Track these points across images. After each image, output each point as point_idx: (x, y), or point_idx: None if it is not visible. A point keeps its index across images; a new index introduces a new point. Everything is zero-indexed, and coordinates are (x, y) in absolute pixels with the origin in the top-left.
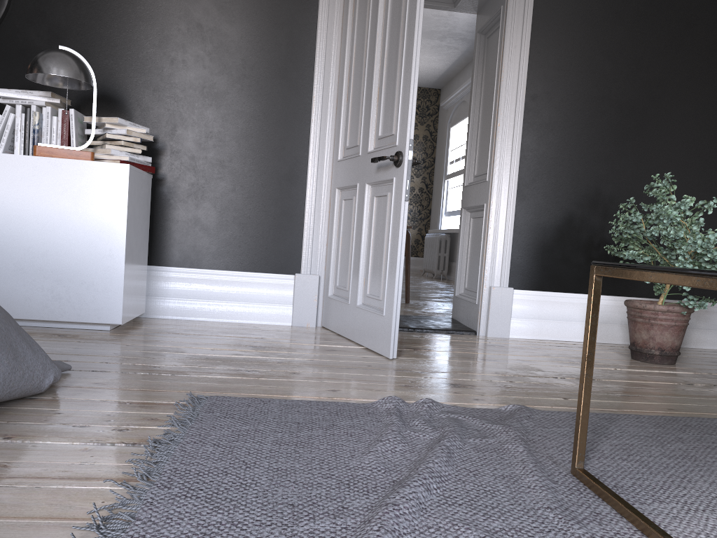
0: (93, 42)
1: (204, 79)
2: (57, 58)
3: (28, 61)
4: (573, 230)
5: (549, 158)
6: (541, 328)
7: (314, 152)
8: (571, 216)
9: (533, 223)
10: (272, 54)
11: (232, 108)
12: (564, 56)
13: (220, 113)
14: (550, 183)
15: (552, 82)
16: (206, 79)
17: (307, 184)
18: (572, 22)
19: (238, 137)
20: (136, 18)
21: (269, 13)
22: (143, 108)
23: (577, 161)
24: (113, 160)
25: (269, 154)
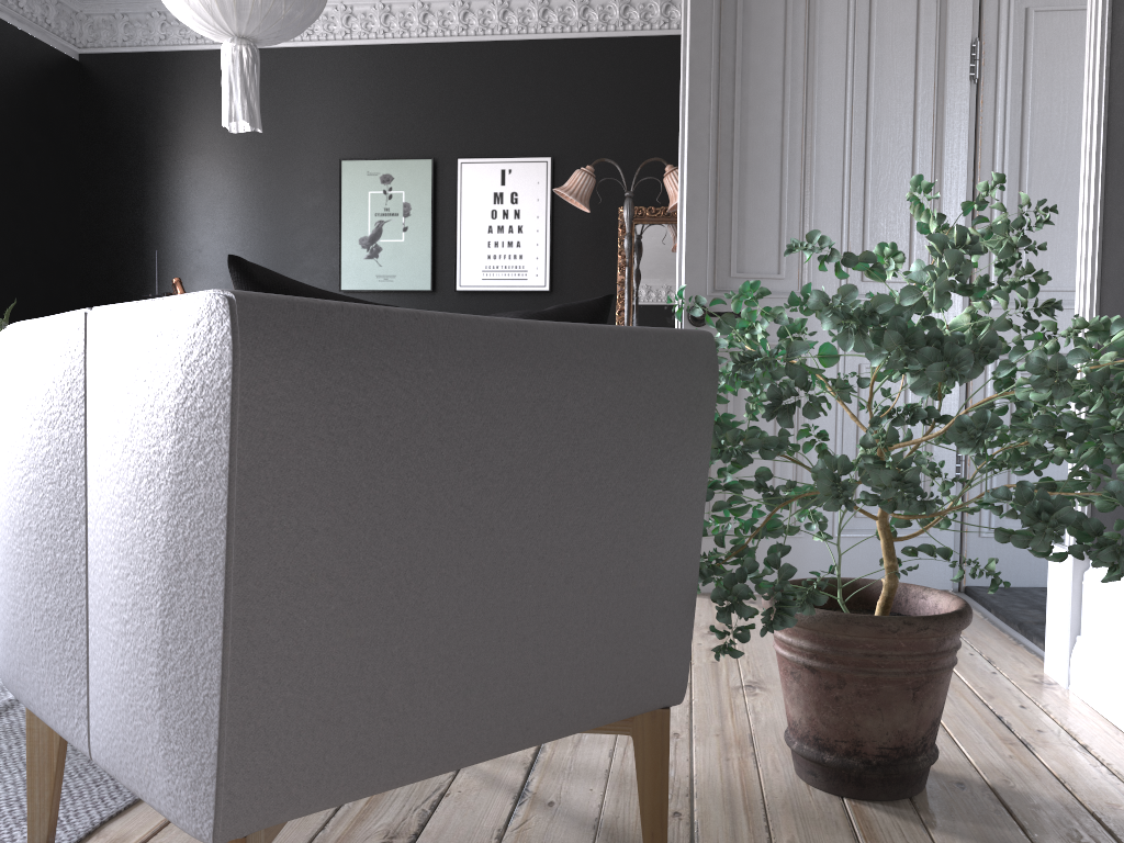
0: None
1: None
2: None
3: None
4: None
5: None
6: (1108, 684)
7: None
8: None
9: None
10: None
11: None
12: None
13: None
14: None
15: None
16: None
17: None
18: None
19: None
20: None
21: None
22: None
23: None
24: None
25: None
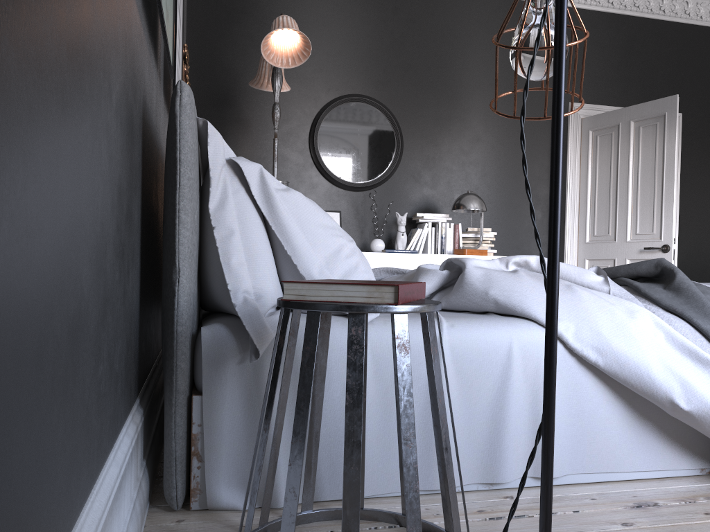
0: (446, 178)
1: (506, 197)
2: (477, 200)
3: (410, 192)
4: (707, 275)
5: (692, 233)
6: None
7: (568, 237)
8: (706, 267)
9: (686, 272)
10: (543, 180)
11: (522, 214)
12: (698, 172)
13: (516, 217)
14: (693, 248)
15: (692, 188)
16: (508, 197)
17: (564, 257)
18: (701, 153)
19: (526, 231)
20: (469, 163)
21: (541, 156)
22: (474, 216)
23: (707, 234)
24: (488, 252)
25: (543, 240)
